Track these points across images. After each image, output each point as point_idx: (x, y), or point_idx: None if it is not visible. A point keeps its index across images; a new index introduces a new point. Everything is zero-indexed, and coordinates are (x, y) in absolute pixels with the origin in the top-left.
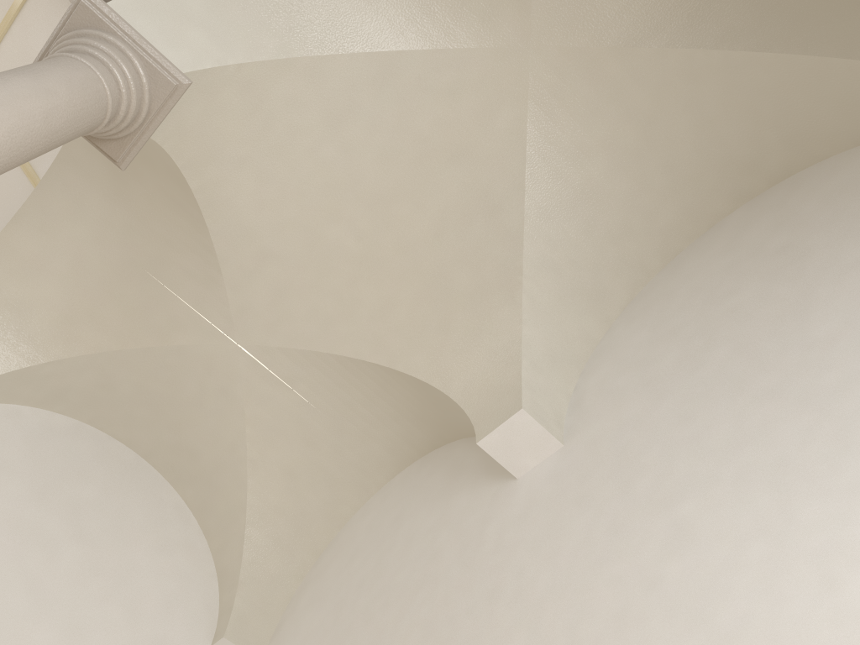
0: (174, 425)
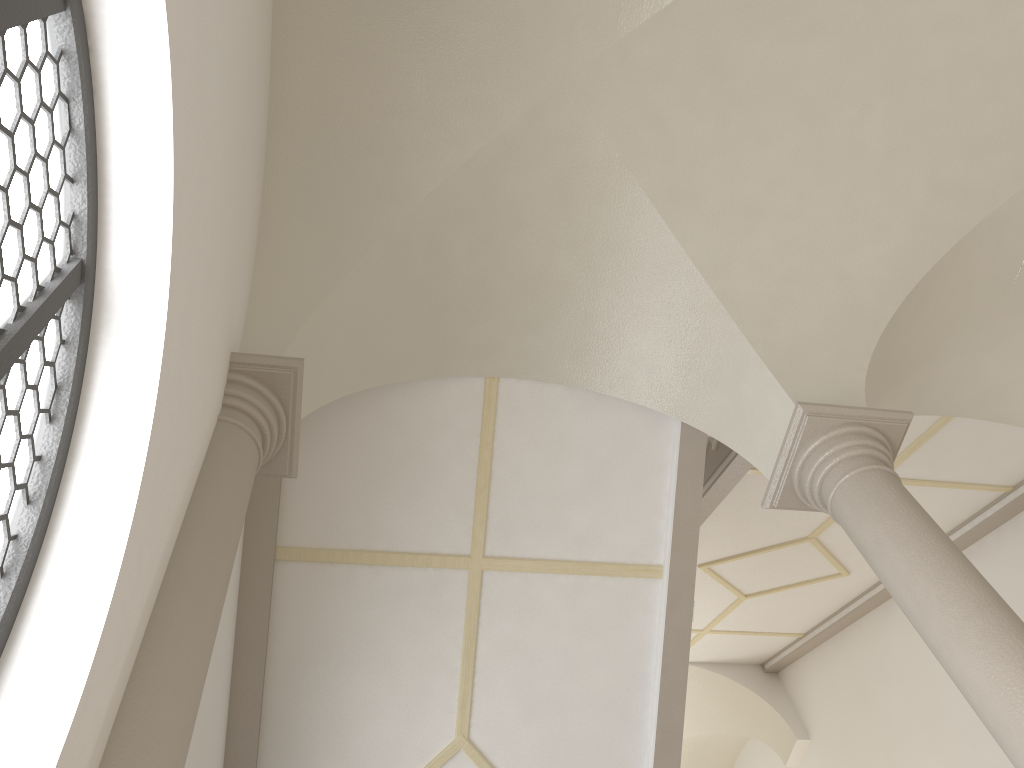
0: None
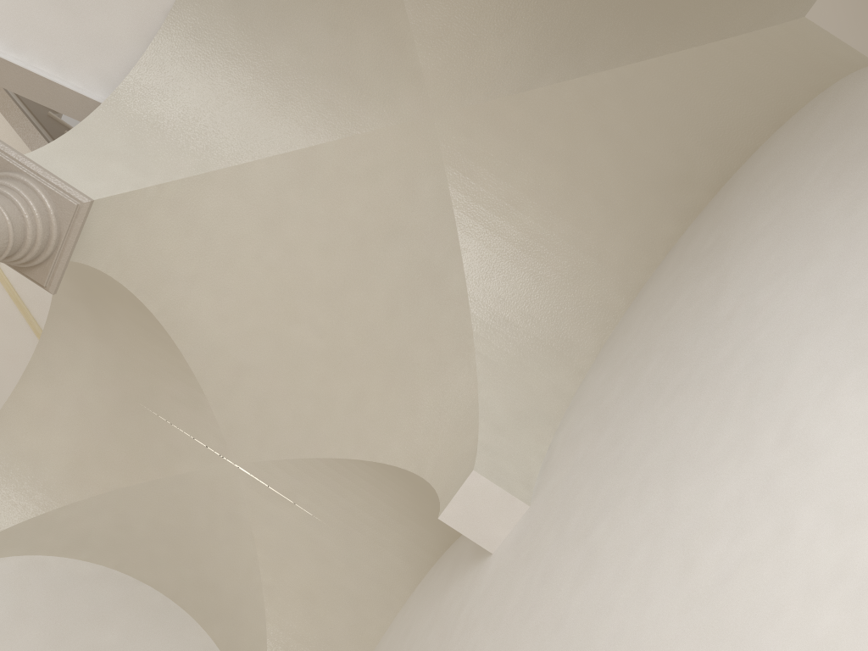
0: (193, 559)
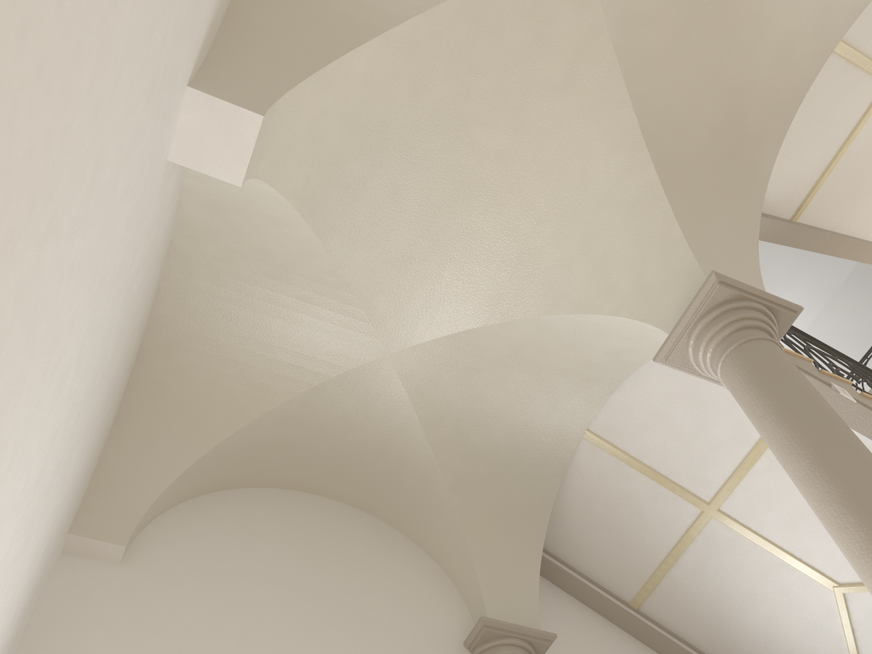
0: None
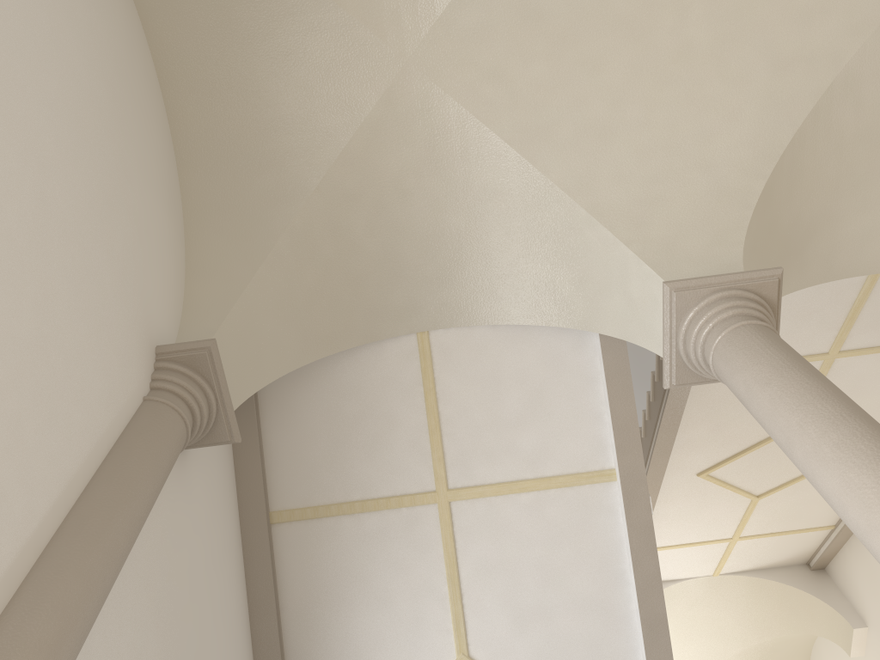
0: None
